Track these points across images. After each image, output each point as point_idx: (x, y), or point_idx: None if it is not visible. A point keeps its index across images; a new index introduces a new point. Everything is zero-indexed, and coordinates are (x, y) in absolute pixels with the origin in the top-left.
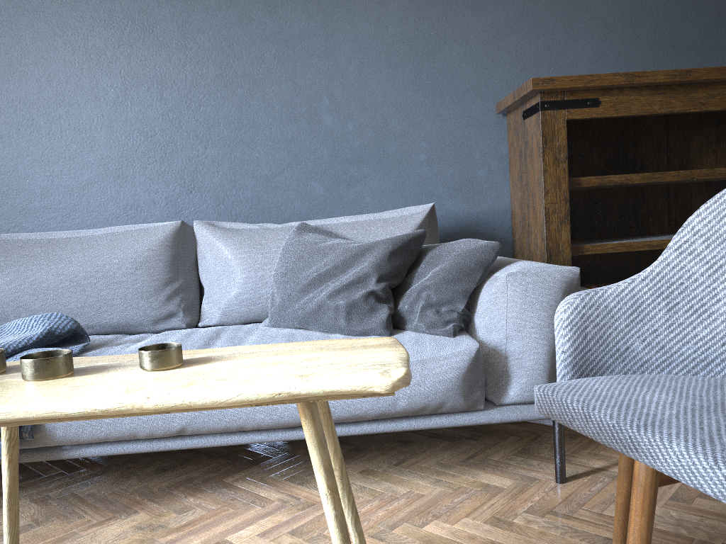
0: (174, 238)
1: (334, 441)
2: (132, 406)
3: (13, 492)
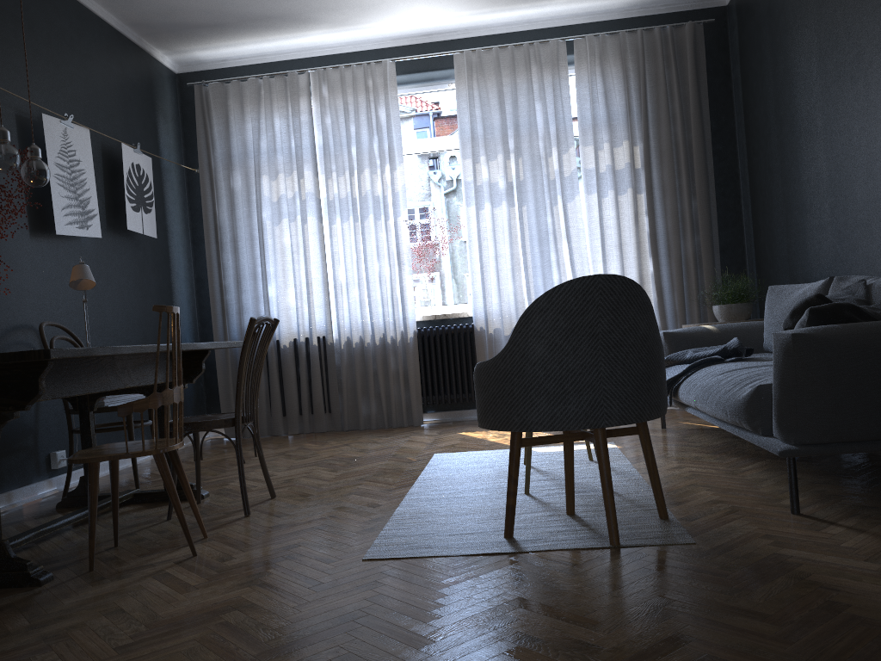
0: (824, 290)
1: None
2: None
3: None
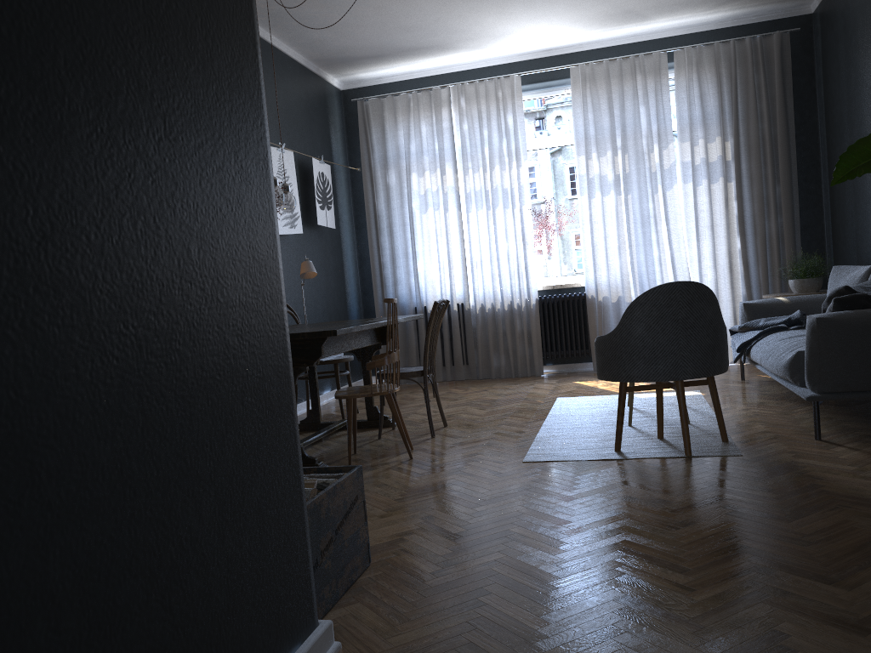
0: (868, 275)
1: None
2: None
3: None
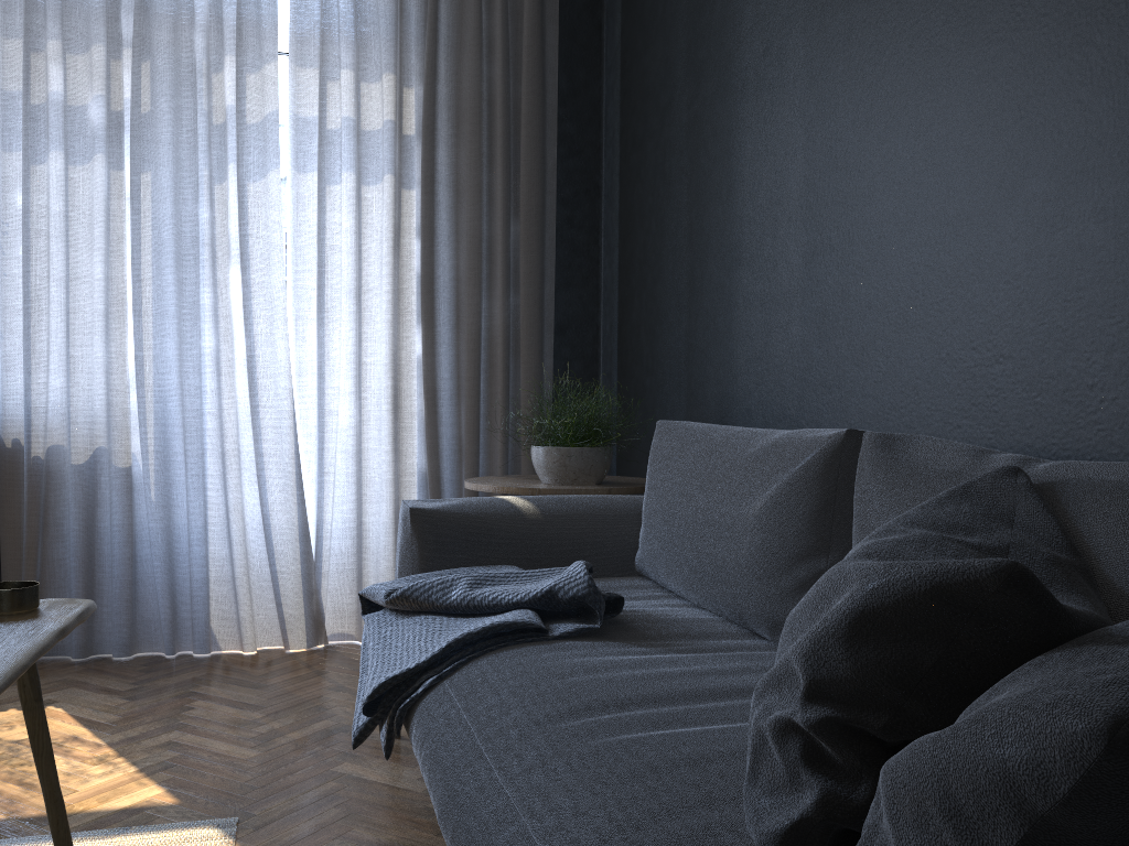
0: (828, 465)
1: None
2: None
3: (38, 767)
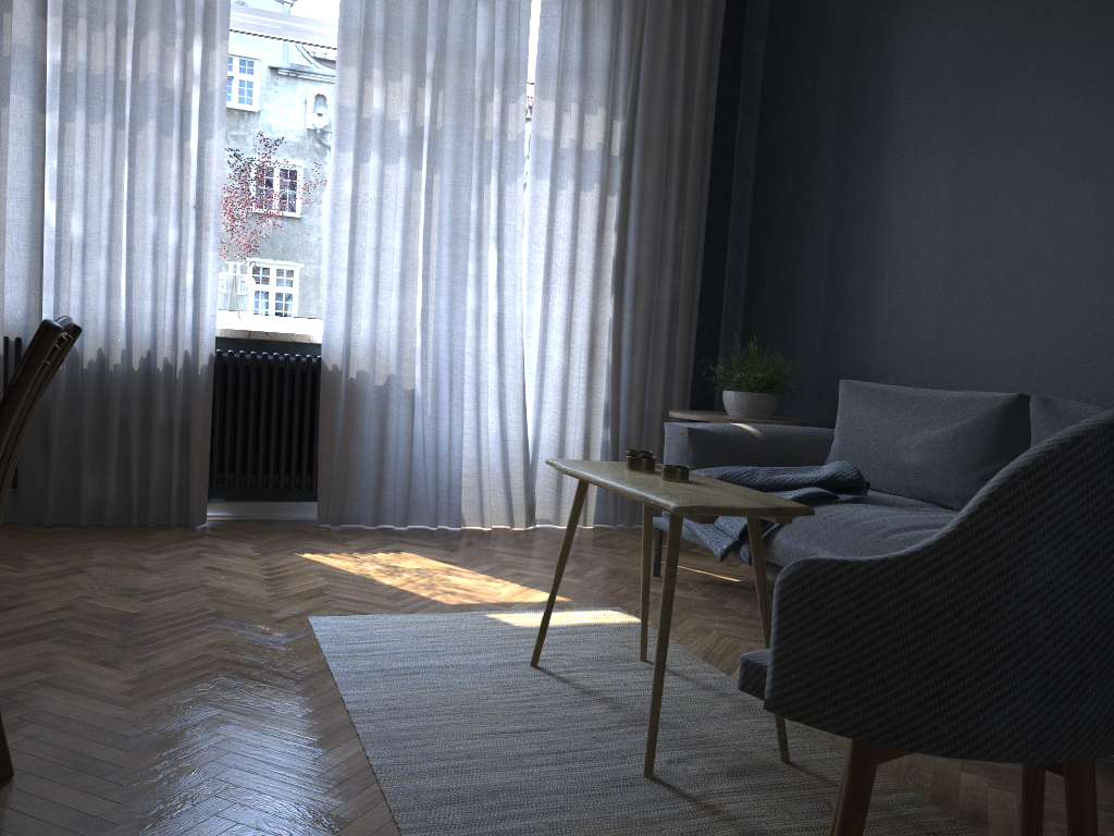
0: (1005, 412)
1: (758, 576)
2: (605, 483)
3: (645, 545)
